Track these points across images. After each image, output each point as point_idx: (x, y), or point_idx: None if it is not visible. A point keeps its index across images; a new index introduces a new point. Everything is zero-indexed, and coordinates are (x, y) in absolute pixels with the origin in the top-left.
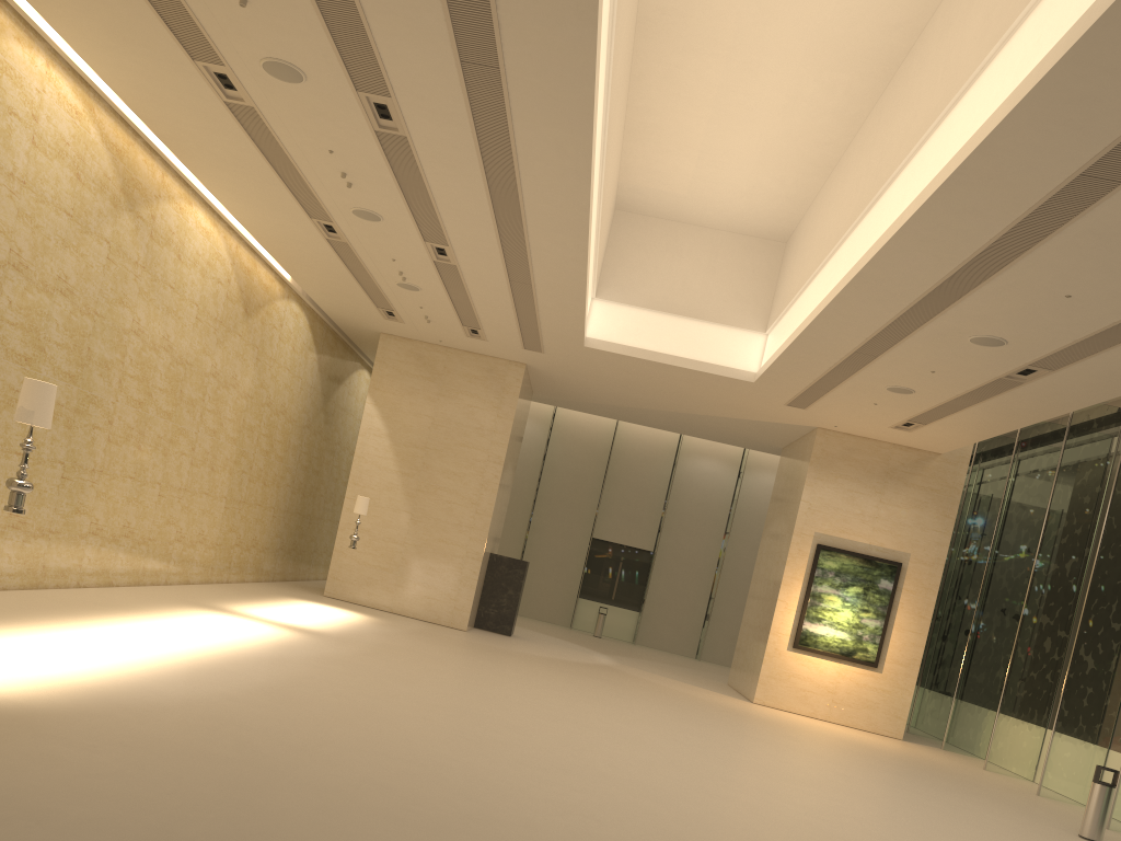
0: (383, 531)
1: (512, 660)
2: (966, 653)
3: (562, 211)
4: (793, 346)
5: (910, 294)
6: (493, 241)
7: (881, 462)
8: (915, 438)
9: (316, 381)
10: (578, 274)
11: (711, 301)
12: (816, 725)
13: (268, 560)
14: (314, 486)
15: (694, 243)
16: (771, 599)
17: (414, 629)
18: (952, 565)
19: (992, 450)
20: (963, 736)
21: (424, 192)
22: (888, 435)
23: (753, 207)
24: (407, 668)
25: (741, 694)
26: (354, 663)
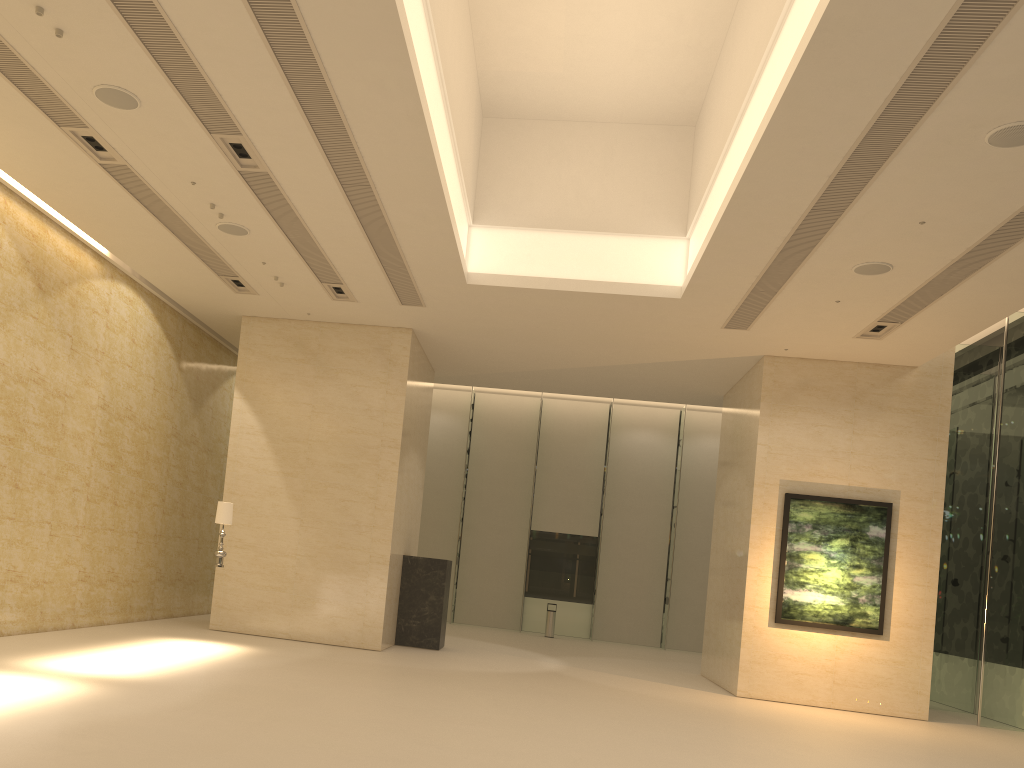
0: (270, 544)
1: (424, 683)
2: (988, 603)
3: (354, 3)
4: (726, 219)
5: (903, 52)
6: (291, 106)
7: (847, 386)
8: (887, 348)
9: (179, 382)
10: (420, 146)
11: (613, 209)
12: (821, 717)
13: (140, 594)
14: (198, 505)
15: (583, 143)
16: (739, 567)
17: (306, 657)
18: (945, 502)
19: (969, 363)
20: (1003, 706)
21: (159, 19)
22: (852, 350)
23: (648, 75)
24: (236, 723)
25: (720, 686)
26: (140, 728)
